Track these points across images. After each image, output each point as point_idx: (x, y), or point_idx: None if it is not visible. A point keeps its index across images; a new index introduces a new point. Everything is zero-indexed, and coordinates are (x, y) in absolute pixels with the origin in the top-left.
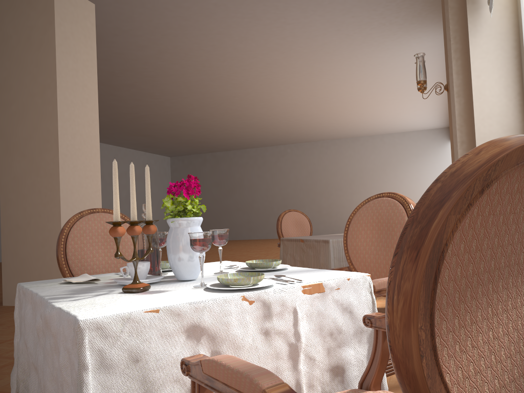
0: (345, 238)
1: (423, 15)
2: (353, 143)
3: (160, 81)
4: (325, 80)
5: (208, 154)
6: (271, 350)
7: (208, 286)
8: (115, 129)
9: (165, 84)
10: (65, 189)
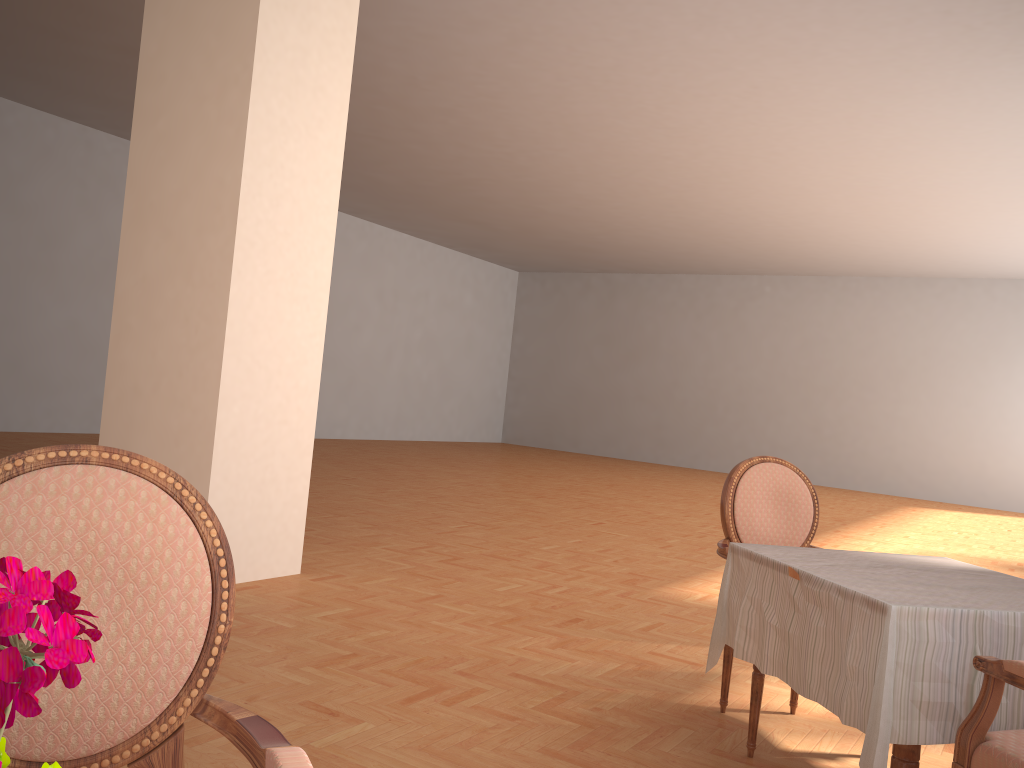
0: None
1: None
2: (919, 289)
3: (510, 108)
4: (885, 138)
5: (594, 276)
6: None
7: None
8: (415, 203)
9: (520, 115)
10: (239, 320)
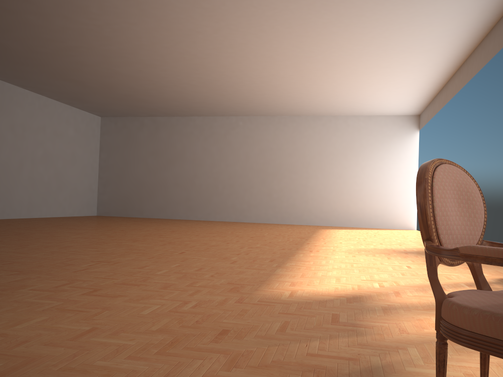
0: None
1: None
2: (314, 122)
3: None
4: (324, 21)
5: (146, 118)
6: None
7: None
8: (33, 66)
9: None
10: None
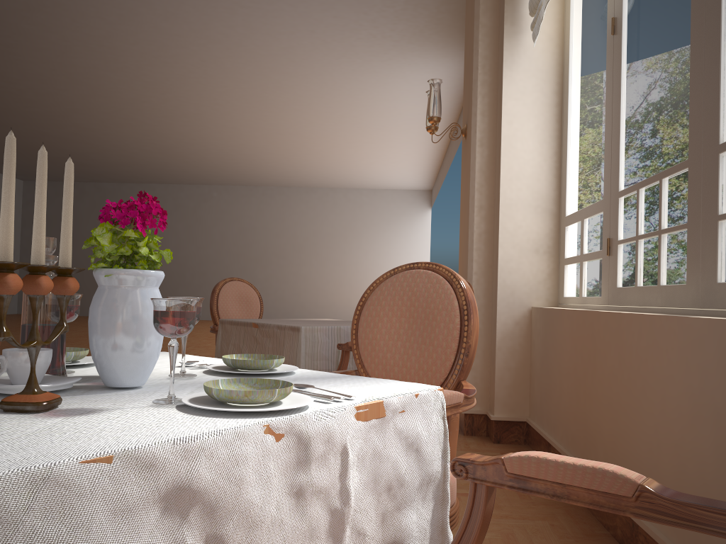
0: (355, 326)
1: (426, 34)
2: (308, 195)
3: (22, 56)
4: (283, 100)
5: (88, 184)
6: (304, 524)
7: (188, 403)
8: None
9: (31, 62)
10: None
